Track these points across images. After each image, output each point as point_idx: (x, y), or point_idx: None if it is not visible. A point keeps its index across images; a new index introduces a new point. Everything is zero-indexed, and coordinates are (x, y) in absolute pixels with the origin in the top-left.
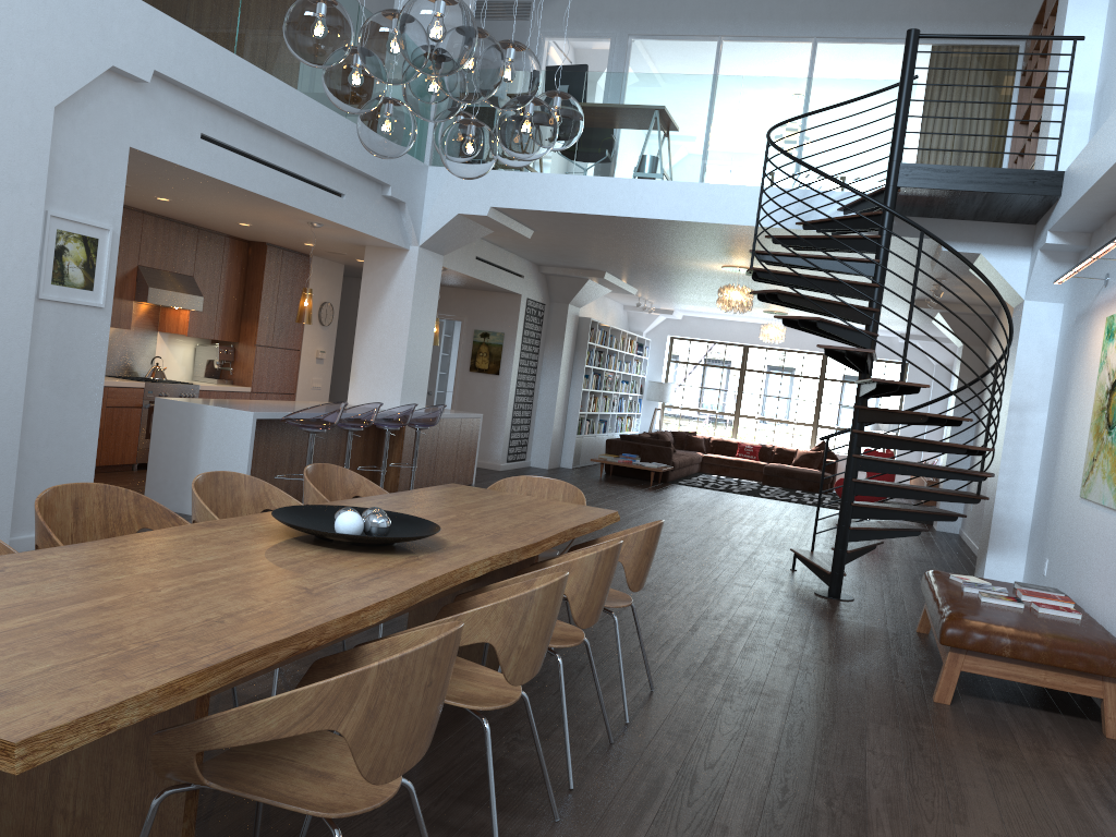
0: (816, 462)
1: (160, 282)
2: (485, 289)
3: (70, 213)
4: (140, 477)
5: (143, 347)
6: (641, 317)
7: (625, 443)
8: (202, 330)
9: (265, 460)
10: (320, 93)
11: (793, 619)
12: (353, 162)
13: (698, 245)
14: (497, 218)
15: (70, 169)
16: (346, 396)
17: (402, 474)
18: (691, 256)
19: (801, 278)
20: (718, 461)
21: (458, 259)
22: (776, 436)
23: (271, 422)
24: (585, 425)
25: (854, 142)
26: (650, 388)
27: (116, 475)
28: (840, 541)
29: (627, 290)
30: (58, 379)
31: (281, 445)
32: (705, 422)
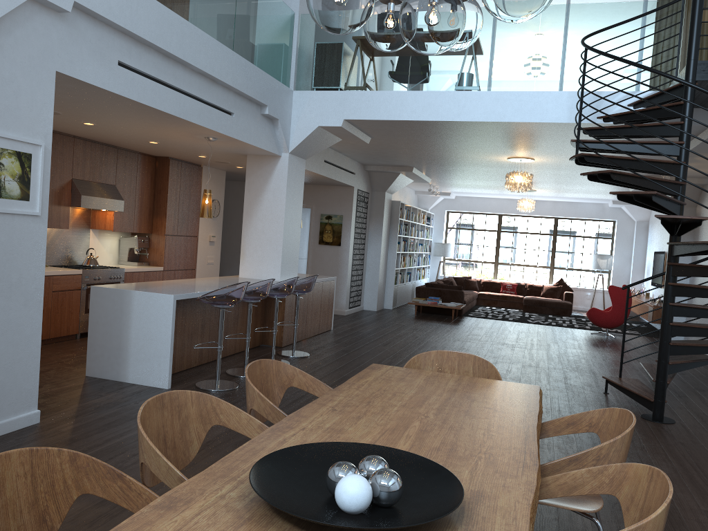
0: (558, 294)
1: (90, 191)
2: (328, 184)
3: (3, 130)
4: (82, 345)
5: (79, 241)
6: (427, 198)
7: (429, 289)
8: (124, 226)
9: (183, 330)
10: (213, 30)
11: (651, 452)
12: (240, 87)
13: (498, 142)
14: (348, 128)
15: (0, 90)
16: (229, 266)
17: (285, 329)
18: (488, 151)
19: (621, 160)
20: (489, 296)
21: (312, 163)
22: (524, 276)
23: (186, 299)
24: (399, 277)
25: (639, 50)
26: (435, 247)
27: (63, 345)
28: (662, 374)
29: (425, 180)
30: (1, 283)
31: (195, 316)
32: (474, 269)
